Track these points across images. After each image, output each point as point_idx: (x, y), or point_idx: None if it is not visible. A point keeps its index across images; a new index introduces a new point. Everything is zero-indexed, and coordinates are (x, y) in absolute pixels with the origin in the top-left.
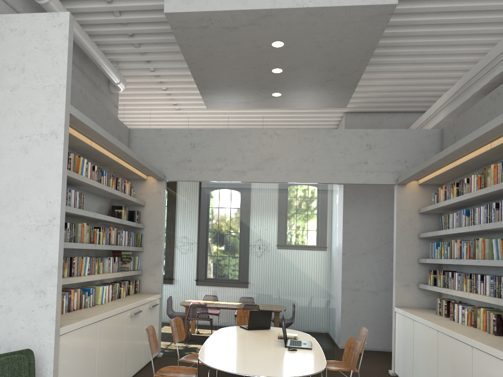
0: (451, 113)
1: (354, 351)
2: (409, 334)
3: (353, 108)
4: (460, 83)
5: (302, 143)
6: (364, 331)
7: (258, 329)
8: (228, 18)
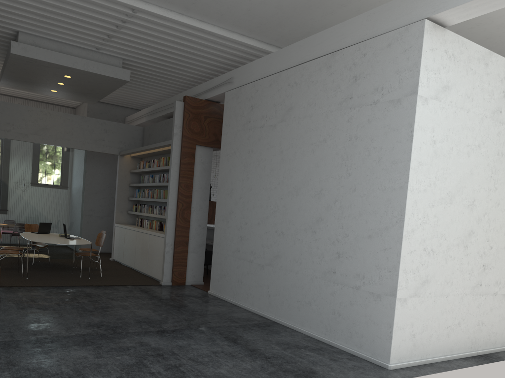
0: (149, 120)
1: (101, 238)
2: (123, 236)
3: None
4: (153, 107)
5: (66, 122)
6: (103, 232)
7: (43, 233)
8: (46, 63)
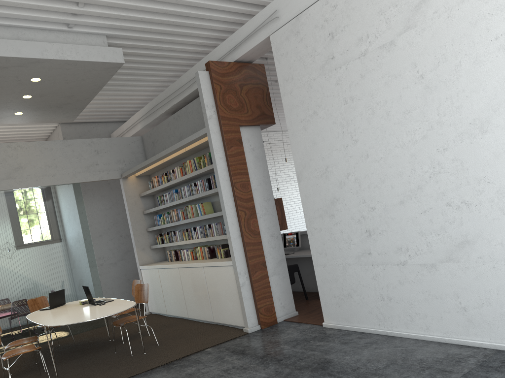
0: (146, 125)
1: (142, 291)
2: (157, 279)
3: None
4: (149, 106)
5: (44, 153)
6: (136, 282)
7: (57, 306)
8: (3, 61)
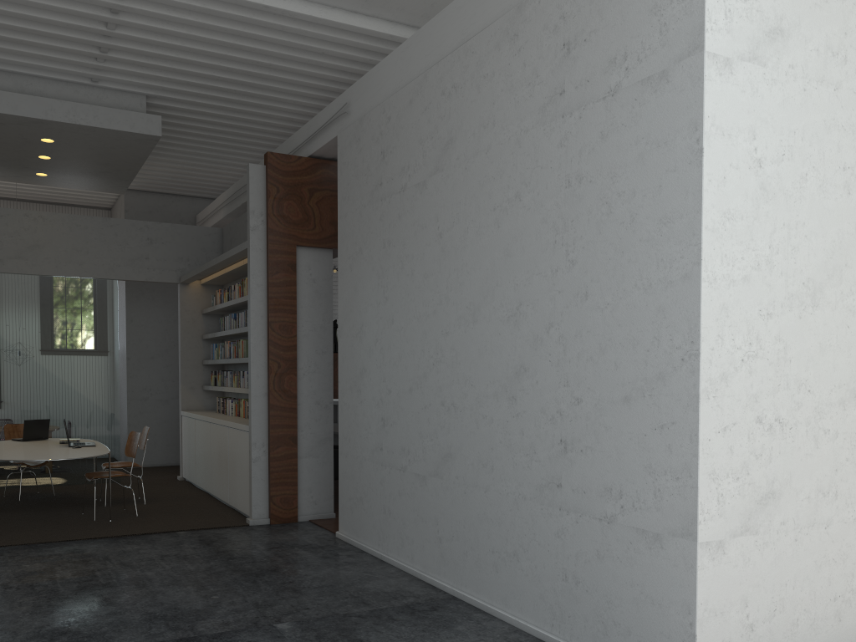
0: (229, 214)
1: (135, 442)
2: (193, 433)
3: (134, 186)
4: (234, 188)
5: (74, 231)
6: (146, 430)
7: (34, 439)
8: None
